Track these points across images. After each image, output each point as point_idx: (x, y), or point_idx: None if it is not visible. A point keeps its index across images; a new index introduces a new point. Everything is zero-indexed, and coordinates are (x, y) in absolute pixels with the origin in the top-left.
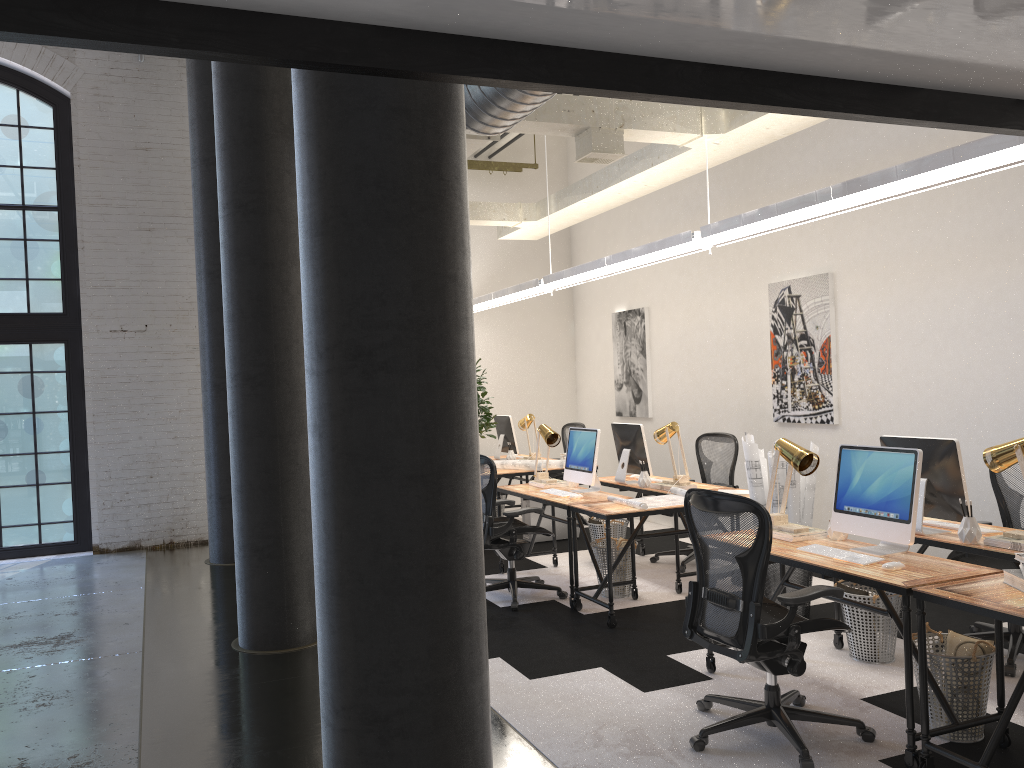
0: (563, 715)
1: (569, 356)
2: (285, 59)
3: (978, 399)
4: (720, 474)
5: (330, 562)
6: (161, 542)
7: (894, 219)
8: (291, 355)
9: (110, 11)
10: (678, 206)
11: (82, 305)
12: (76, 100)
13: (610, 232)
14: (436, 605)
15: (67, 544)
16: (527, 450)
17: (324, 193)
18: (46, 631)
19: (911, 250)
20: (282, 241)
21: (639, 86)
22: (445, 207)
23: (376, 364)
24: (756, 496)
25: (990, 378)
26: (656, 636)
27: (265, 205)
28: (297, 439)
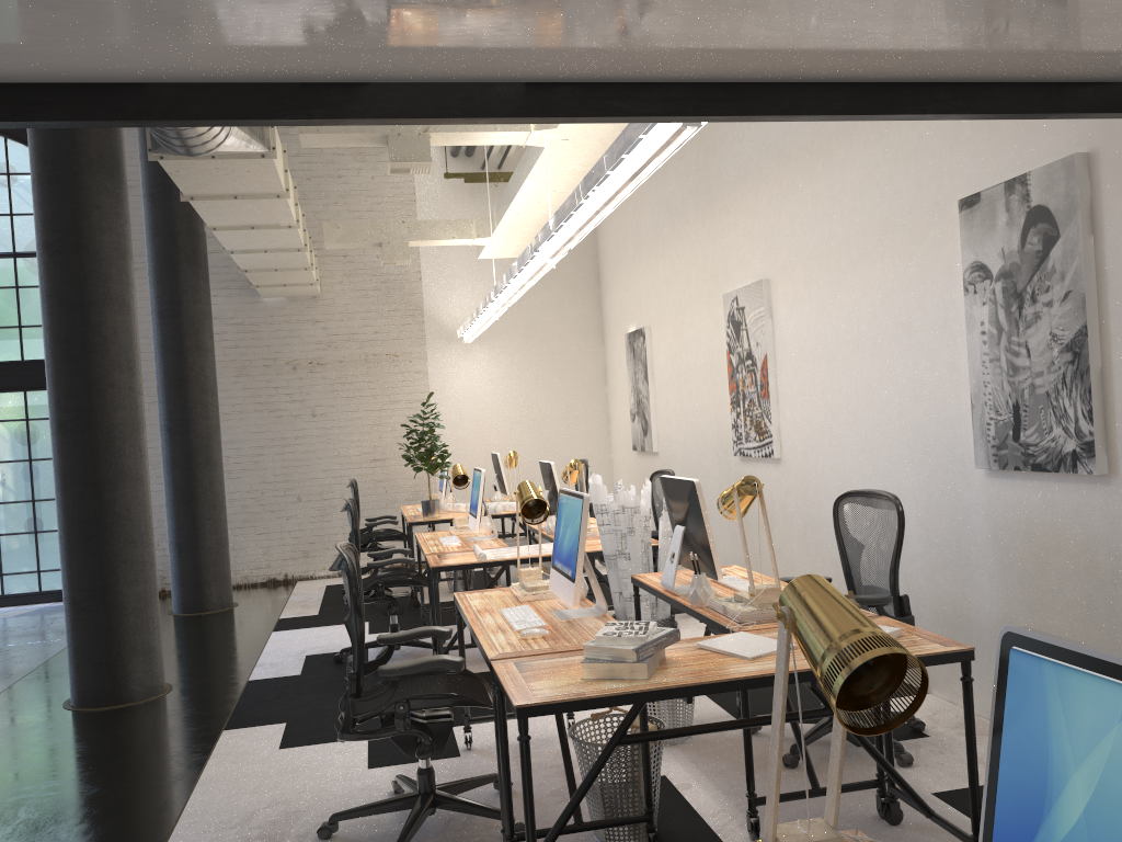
0: (252, 791)
1: (599, 384)
2: None
3: (878, 426)
4: None
5: None
6: None
7: (808, 212)
8: (104, 399)
9: None
10: (663, 209)
11: None
12: None
13: (621, 243)
14: None
15: None
16: None
17: None
18: None
19: (822, 248)
20: (91, 280)
21: None
22: None
23: None
24: (604, 545)
25: (885, 400)
26: None
27: (70, 244)
28: (114, 487)
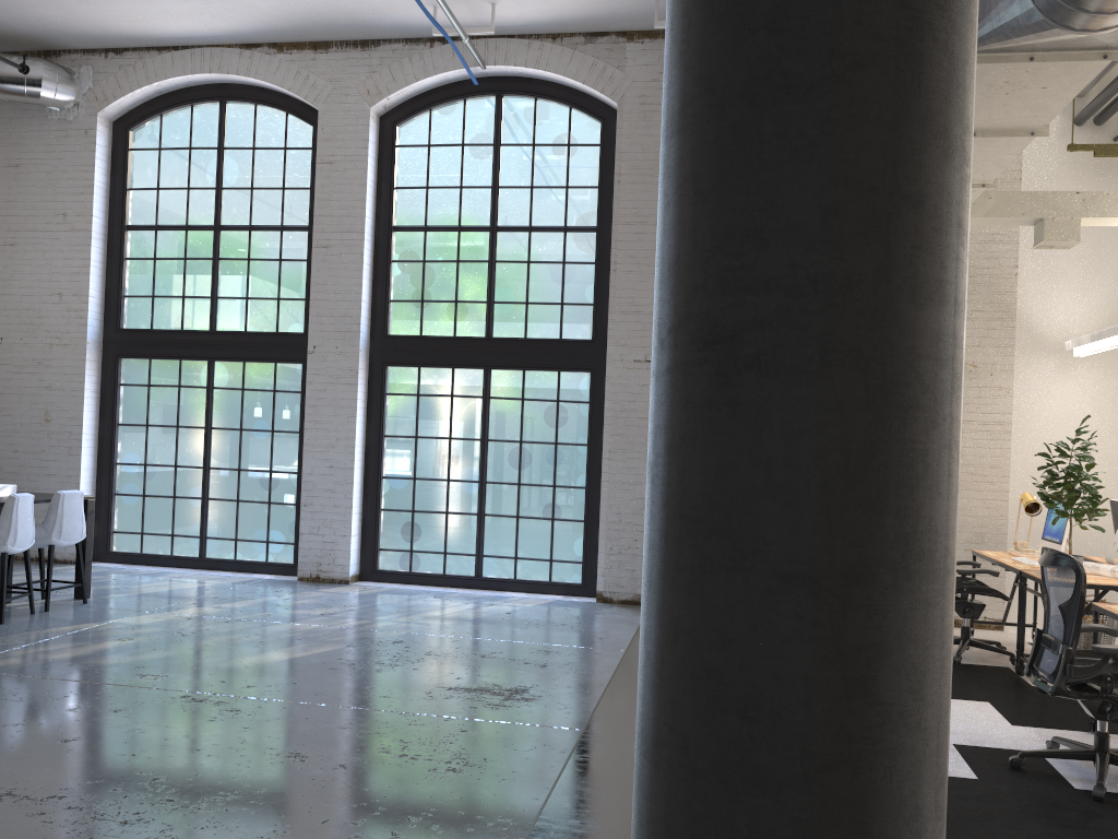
0: None
1: None
2: None
3: None
4: None
5: (646, 701)
6: None
7: None
8: None
9: None
10: None
11: (608, 332)
12: (622, 111)
13: None
14: (817, 832)
15: (574, 586)
16: None
17: (686, 60)
18: (506, 680)
19: None
20: None
21: None
22: (908, 62)
23: (740, 358)
24: None
25: None
26: None
27: None
28: None
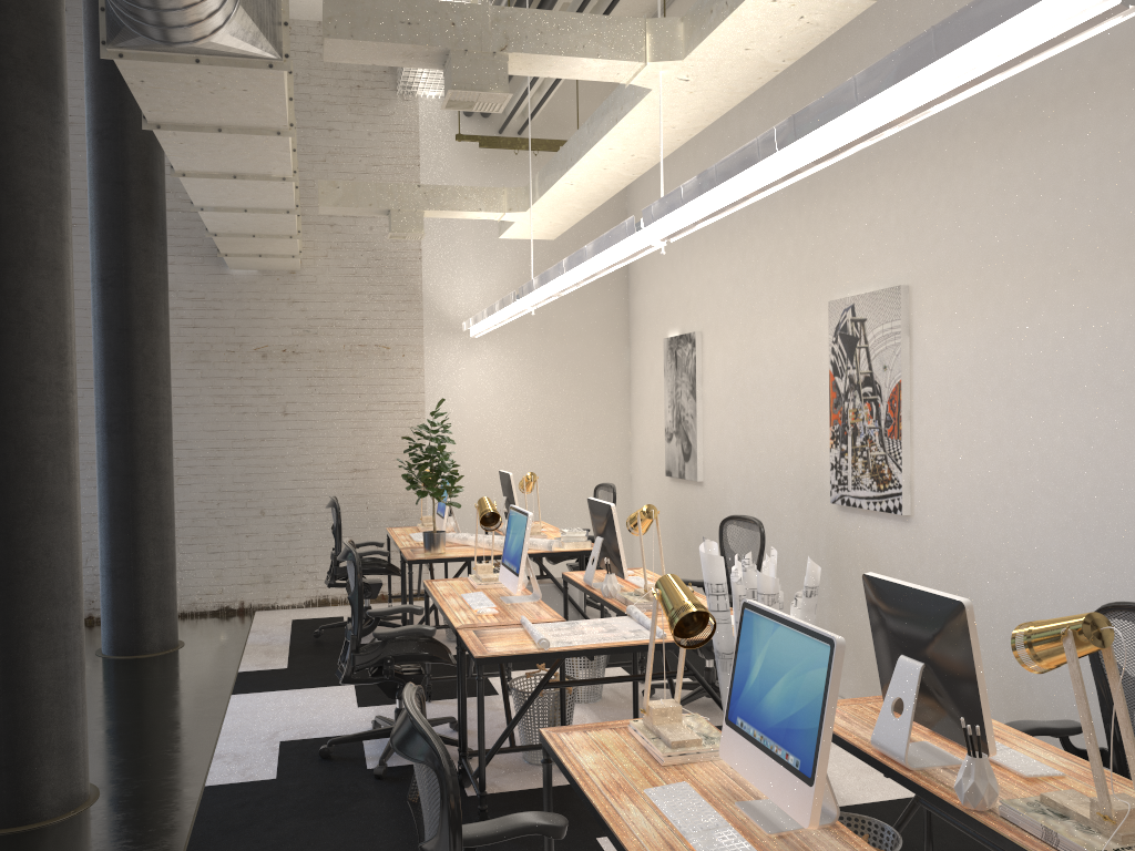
0: None
1: (622, 393)
2: None
3: (1102, 497)
4: None
5: None
6: None
7: (990, 201)
8: (21, 399)
9: None
10: None
11: None
12: None
13: None
14: None
15: None
16: (561, 514)
17: None
18: None
19: (1012, 250)
20: (8, 231)
21: None
22: None
23: None
24: (717, 639)
25: (1121, 463)
26: None
27: None
28: (29, 522)
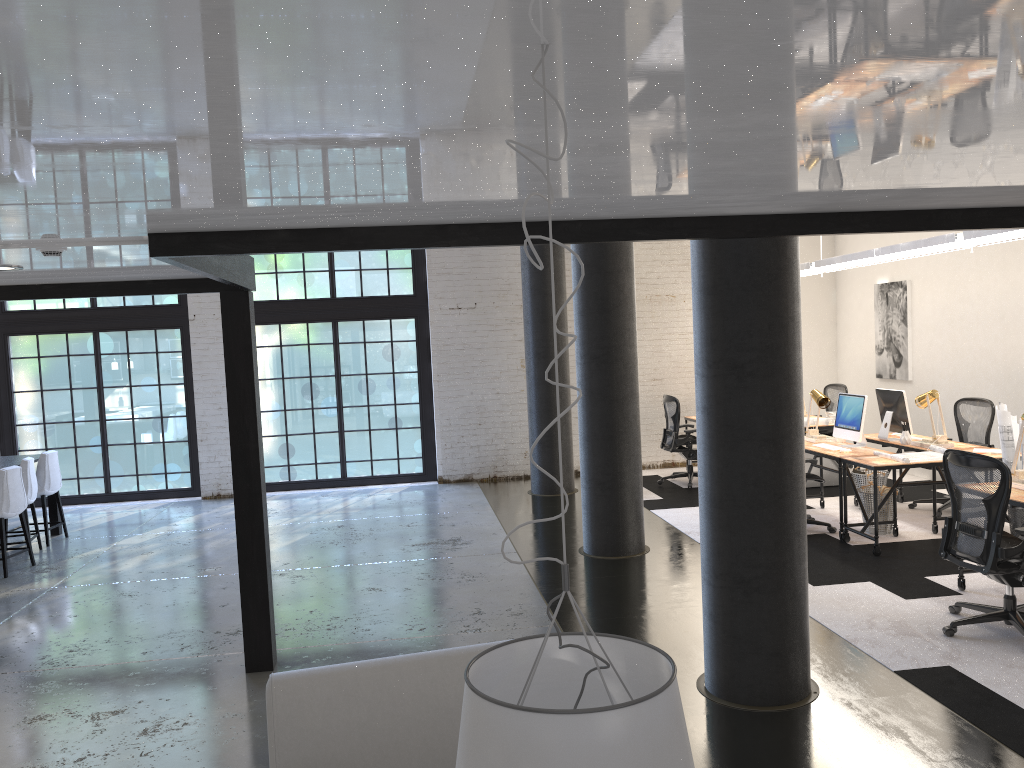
0: (843, 609)
1: (830, 322)
2: (735, 237)
3: None
4: (976, 434)
5: (713, 488)
6: (487, 476)
7: None
8: (625, 340)
9: (659, 225)
10: None
11: (429, 289)
12: None
13: None
14: (779, 516)
15: (418, 475)
16: None
17: (714, 270)
18: (440, 536)
19: None
20: (619, 254)
21: (922, 227)
22: (788, 275)
23: (745, 372)
24: (1007, 455)
25: None
26: (915, 563)
27: None
28: (628, 402)
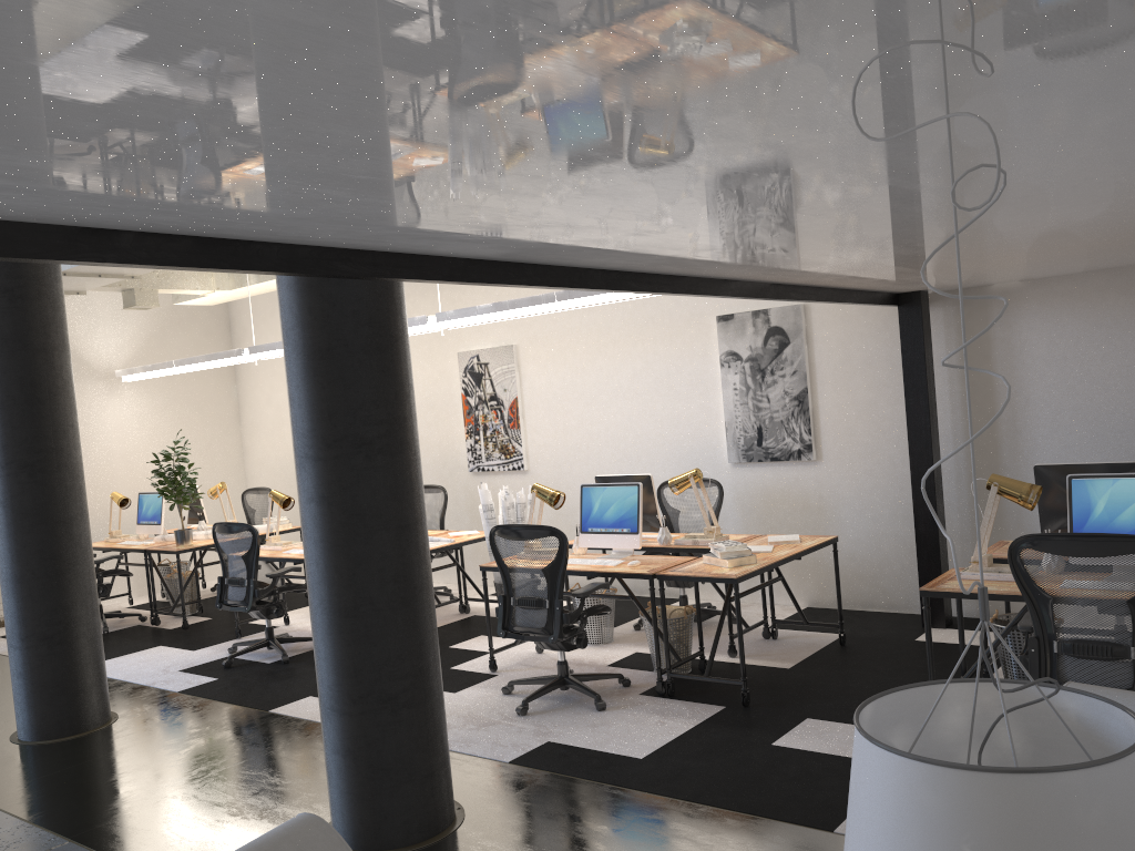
0: None
1: (234, 420)
2: (433, 280)
3: (637, 443)
4: (430, 521)
5: (343, 594)
6: None
7: None
8: (69, 440)
9: (361, 259)
10: None
11: None
12: None
13: None
14: (421, 613)
15: None
16: None
17: (328, 329)
18: None
19: (580, 329)
20: (52, 326)
21: (577, 284)
22: (405, 337)
23: (376, 450)
24: None
25: (645, 427)
26: None
27: (34, 290)
28: (80, 523)
